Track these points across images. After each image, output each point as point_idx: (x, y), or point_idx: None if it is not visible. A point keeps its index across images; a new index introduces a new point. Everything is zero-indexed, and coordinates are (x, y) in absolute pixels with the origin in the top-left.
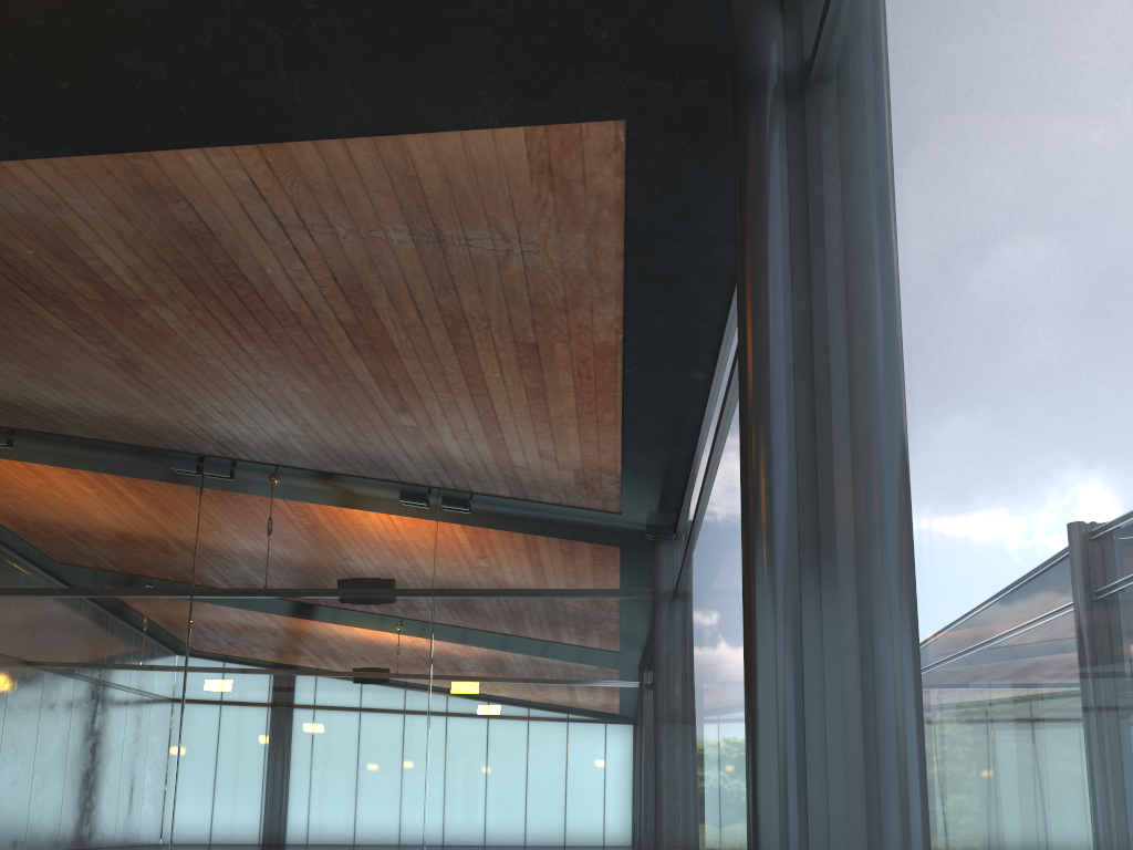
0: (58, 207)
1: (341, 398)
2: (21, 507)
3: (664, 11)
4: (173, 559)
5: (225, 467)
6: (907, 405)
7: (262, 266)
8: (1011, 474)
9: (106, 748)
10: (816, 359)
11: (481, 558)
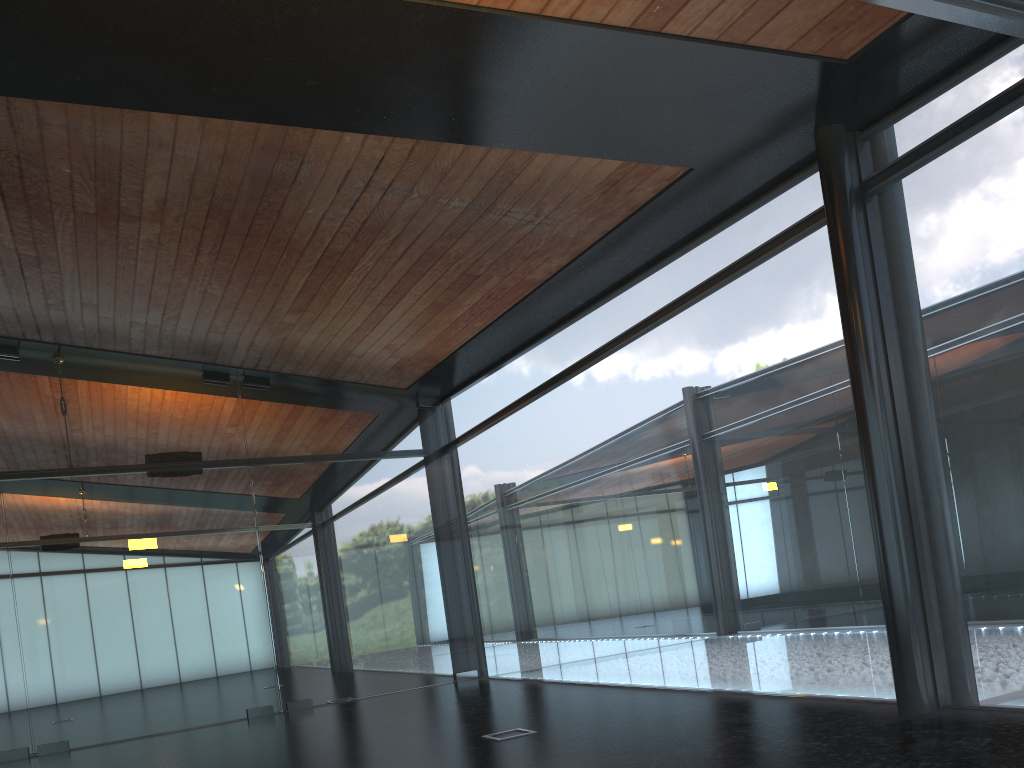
0: (158, 146)
1: (244, 300)
2: None
3: (776, 129)
4: None
5: (12, 348)
6: (1021, 400)
7: (308, 207)
8: None
9: None
10: (888, 353)
11: (287, 430)
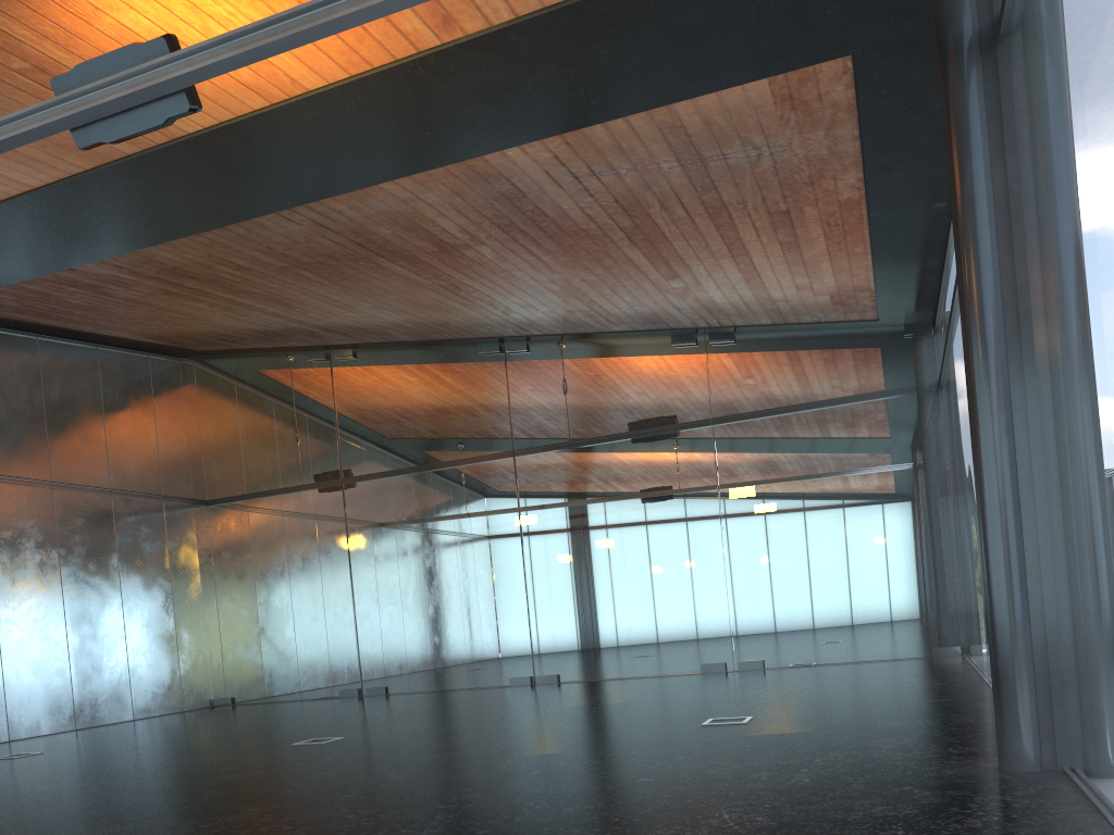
0: (412, 201)
1: (620, 279)
2: (373, 407)
3: None
4: (494, 429)
5: (521, 343)
6: (1064, 336)
7: (560, 205)
8: (1102, 411)
9: (472, 588)
10: (1016, 267)
11: (751, 384)
